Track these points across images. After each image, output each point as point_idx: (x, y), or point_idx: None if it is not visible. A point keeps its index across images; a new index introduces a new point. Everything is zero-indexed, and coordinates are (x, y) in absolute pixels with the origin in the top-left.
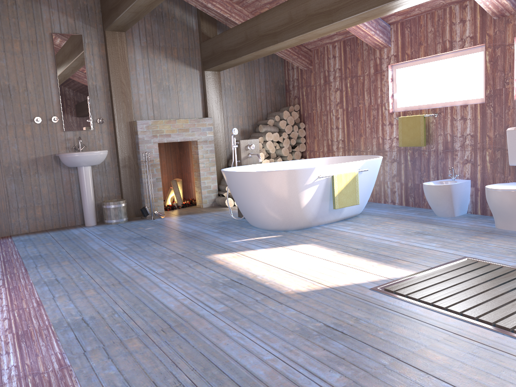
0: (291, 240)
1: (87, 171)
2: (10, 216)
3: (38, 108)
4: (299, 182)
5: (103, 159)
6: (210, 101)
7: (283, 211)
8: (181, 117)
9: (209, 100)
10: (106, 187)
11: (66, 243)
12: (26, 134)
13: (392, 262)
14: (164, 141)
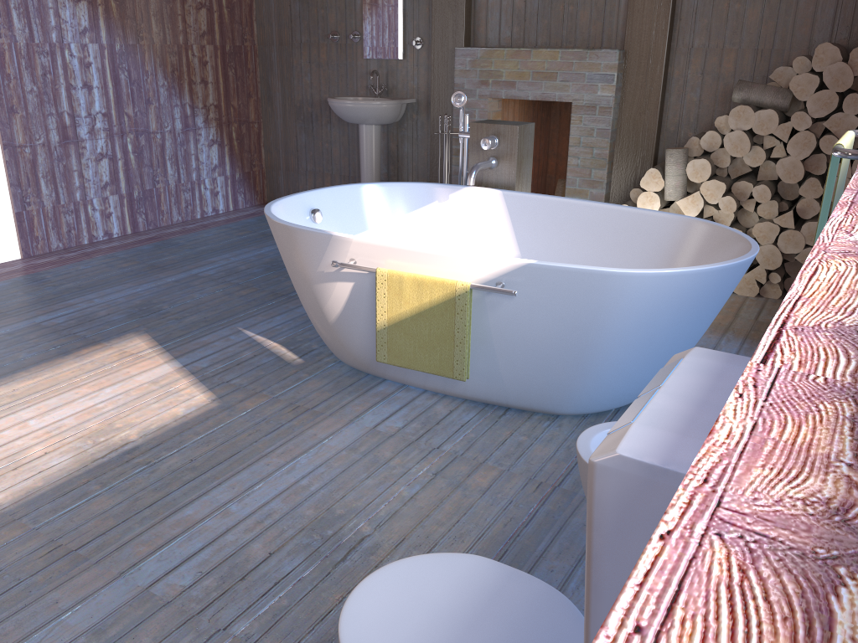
0: (256, 378)
1: (366, 132)
2: (298, 180)
3: (337, 16)
4: (306, 259)
5: (383, 116)
6: (637, 6)
7: (308, 313)
8: (568, 44)
9: (635, 4)
10: (414, 166)
11: (247, 239)
12: (321, 59)
13: (4, 524)
14: (500, 95)
